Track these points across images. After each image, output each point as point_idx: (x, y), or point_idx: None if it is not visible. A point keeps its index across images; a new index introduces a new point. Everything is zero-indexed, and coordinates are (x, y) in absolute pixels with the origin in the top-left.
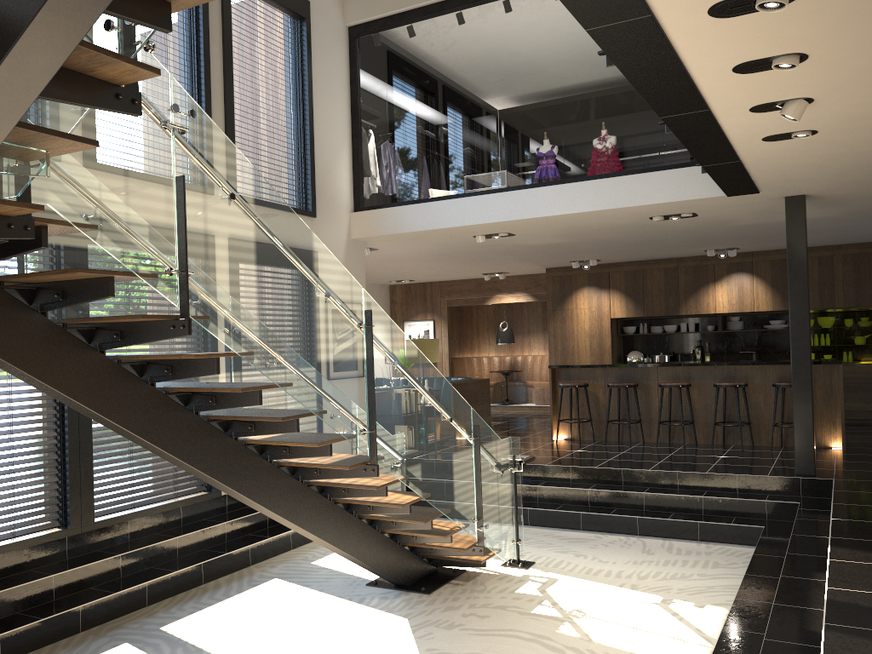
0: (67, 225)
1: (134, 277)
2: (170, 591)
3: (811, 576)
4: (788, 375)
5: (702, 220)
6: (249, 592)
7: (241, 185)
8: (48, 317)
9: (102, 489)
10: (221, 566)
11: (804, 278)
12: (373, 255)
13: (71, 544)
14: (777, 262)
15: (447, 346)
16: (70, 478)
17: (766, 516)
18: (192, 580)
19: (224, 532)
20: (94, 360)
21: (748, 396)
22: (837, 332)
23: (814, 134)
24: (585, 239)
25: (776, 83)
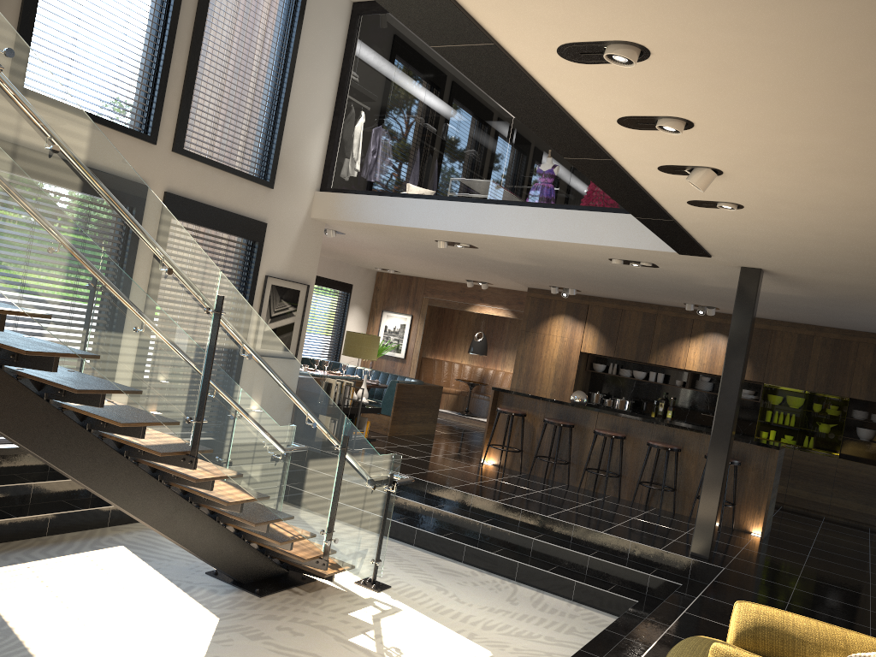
0: None
1: None
2: (5, 536)
3: None
4: None
5: (665, 272)
6: (86, 554)
7: (71, 138)
8: None
9: None
10: (72, 522)
11: (741, 355)
12: (343, 238)
13: None
14: (756, 331)
15: (420, 344)
16: None
17: (647, 591)
18: (35, 529)
19: None
20: None
21: (681, 462)
22: (803, 415)
23: (741, 209)
24: (553, 267)
25: (672, 145)
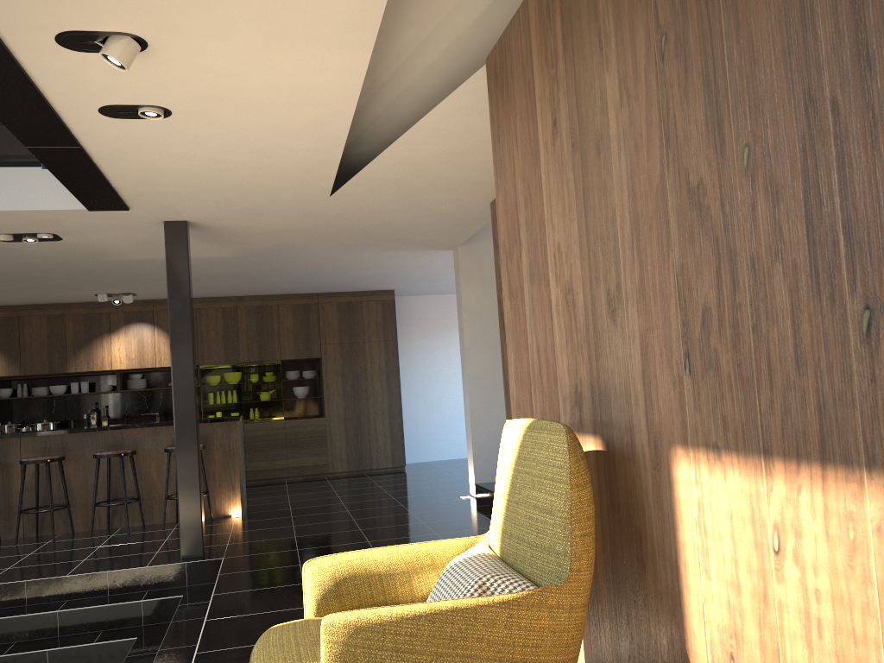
0: None
1: None
2: None
3: None
4: None
5: (71, 247)
6: None
7: None
8: None
9: None
10: None
11: (188, 319)
12: None
13: None
14: None
15: None
16: None
17: (143, 621)
18: None
19: None
20: None
21: (139, 465)
22: (244, 388)
23: (169, 117)
24: None
25: None
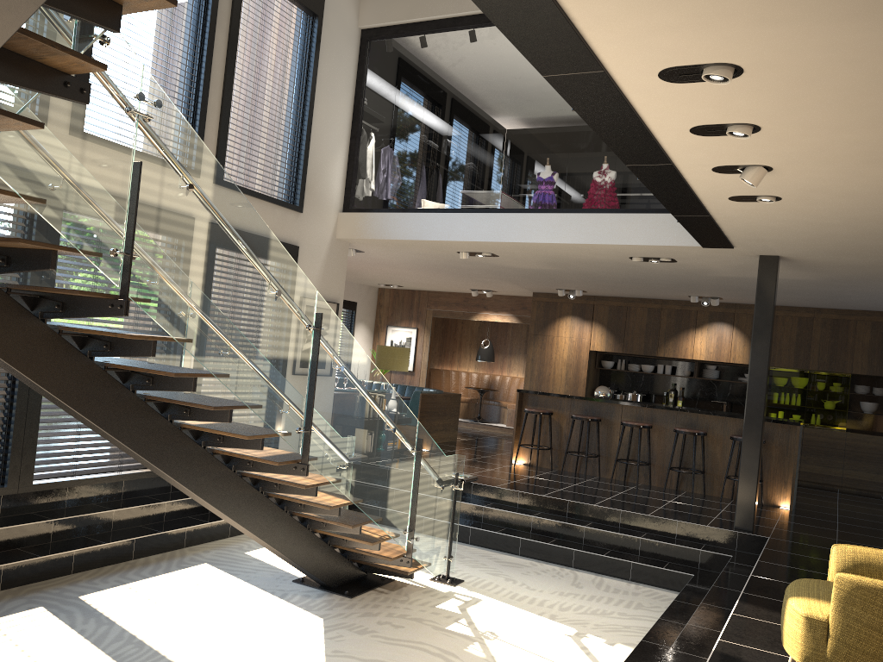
0: (15, 196)
1: (78, 253)
2: (98, 562)
3: (716, 627)
4: None
5: (681, 266)
6: (176, 573)
7: (201, 177)
8: (0, 279)
9: (45, 453)
10: (154, 544)
11: (767, 337)
12: (359, 256)
13: (5, 503)
14: None
15: (427, 356)
16: (13, 438)
17: (699, 565)
18: (122, 554)
19: (163, 511)
20: (34, 327)
21: (707, 445)
22: (808, 394)
23: (778, 201)
24: (568, 269)
25: (733, 148)
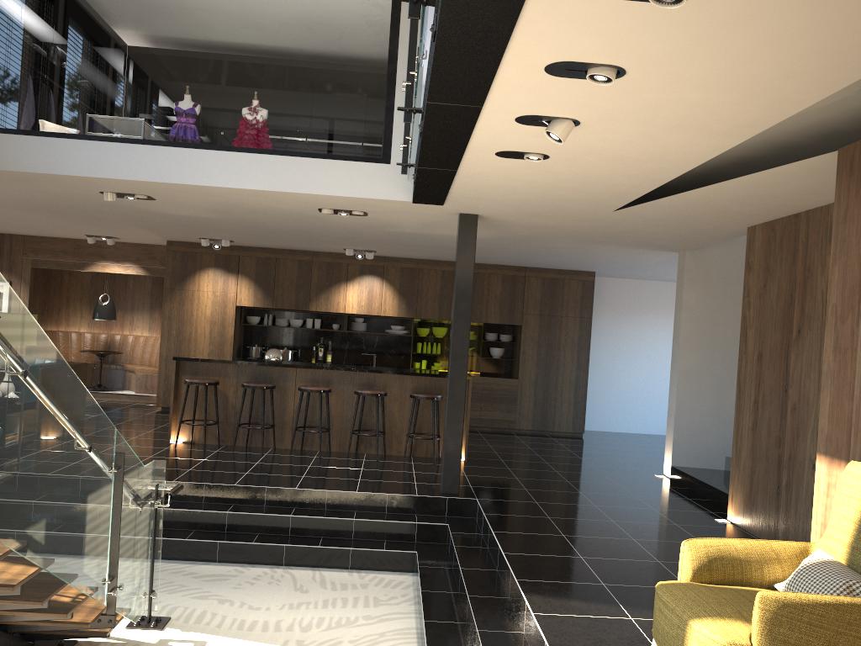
0: None
1: None
2: None
3: (505, 627)
4: (423, 386)
5: (367, 220)
6: None
7: None
8: None
9: None
10: None
11: (469, 298)
12: None
13: None
14: (406, 270)
15: None
16: None
17: (416, 538)
18: None
19: None
20: None
21: (385, 404)
22: (448, 343)
23: (543, 160)
24: (233, 218)
25: (568, 95)
